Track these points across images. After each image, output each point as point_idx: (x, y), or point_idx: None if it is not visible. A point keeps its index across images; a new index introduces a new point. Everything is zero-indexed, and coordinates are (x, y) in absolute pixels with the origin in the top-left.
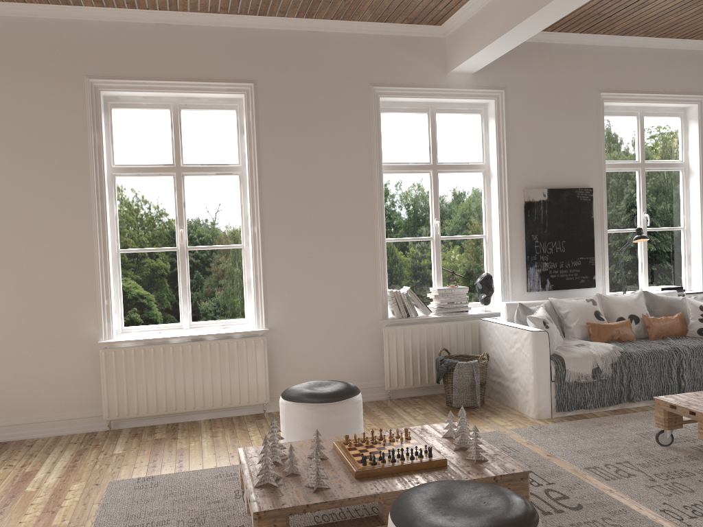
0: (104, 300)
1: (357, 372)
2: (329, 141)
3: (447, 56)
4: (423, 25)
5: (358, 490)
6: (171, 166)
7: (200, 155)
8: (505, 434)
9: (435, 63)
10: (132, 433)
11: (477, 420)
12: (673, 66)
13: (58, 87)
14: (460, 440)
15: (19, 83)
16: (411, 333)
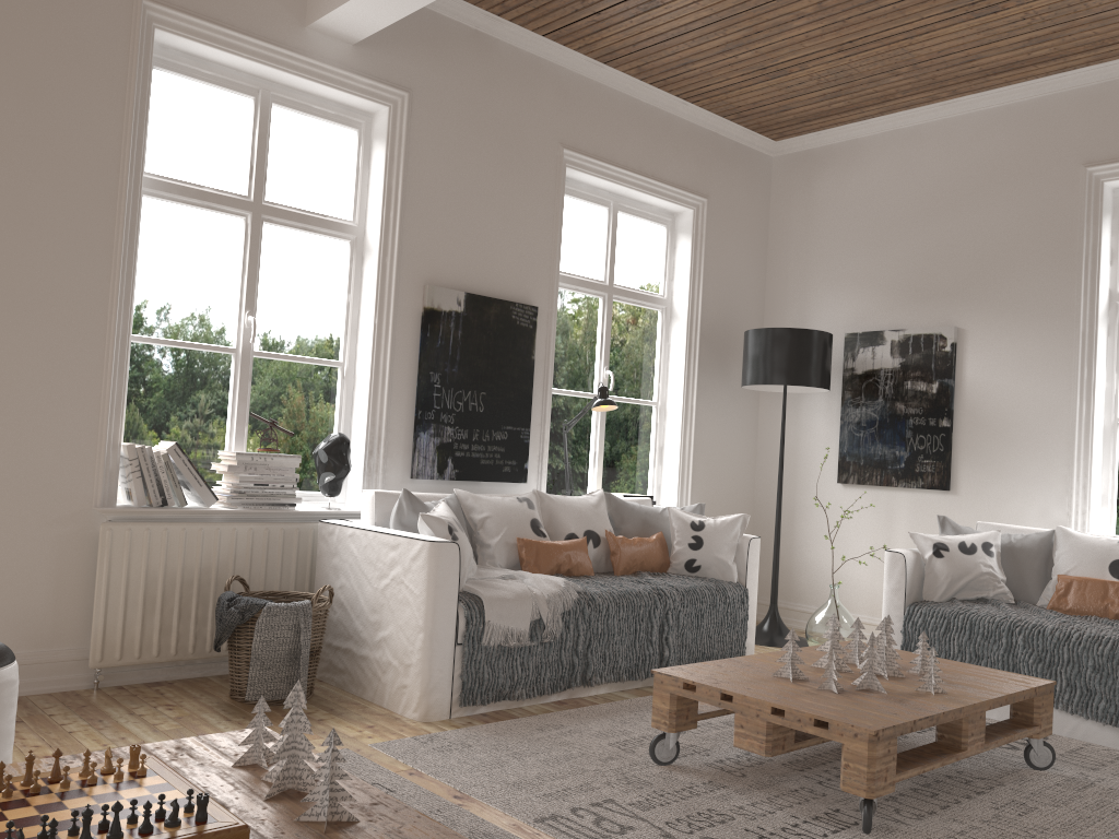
0: None
1: (22, 624)
2: (19, 83)
3: None
4: None
5: None
6: None
7: None
8: (362, 755)
9: None
10: None
11: None
12: (667, 139)
13: None
14: (284, 771)
15: None
16: (167, 540)
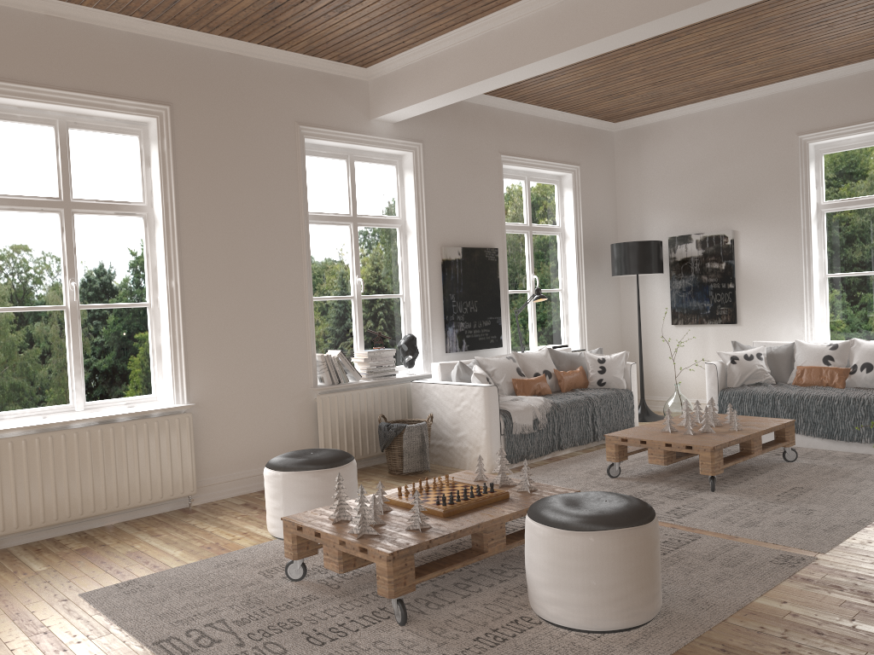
0: None
1: (288, 449)
2: (254, 182)
3: (370, 101)
4: (349, 64)
5: (459, 524)
6: (57, 200)
7: (94, 188)
8: None
9: (359, 107)
10: (30, 549)
11: None
12: (554, 135)
13: None
14: (501, 478)
15: None
16: (345, 400)
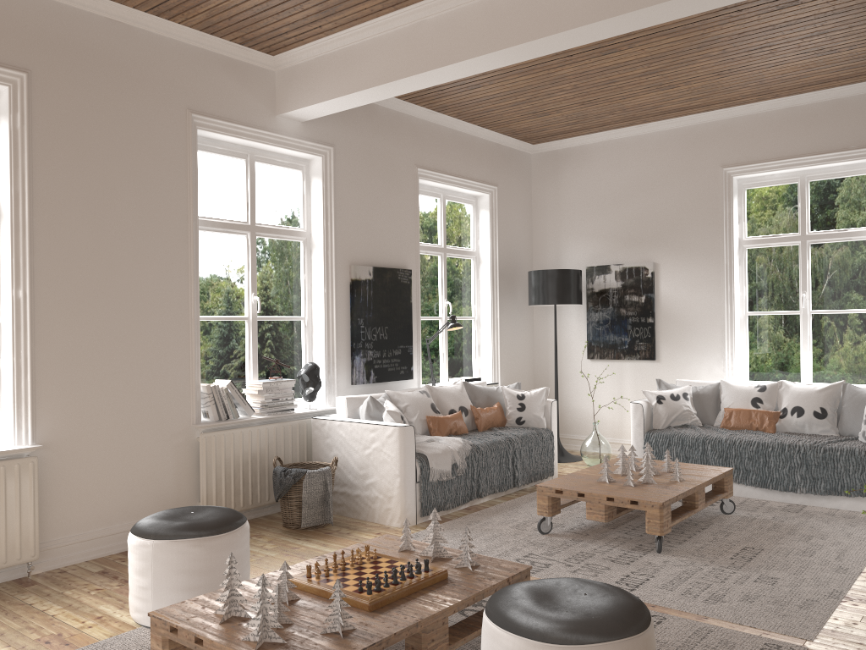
0: None
1: (162, 499)
2: (133, 176)
3: (277, 95)
4: (254, 49)
5: (391, 623)
6: None
7: None
8: None
9: (263, 100)
10: None
11: (342, 539)
12: (473, 152)
13: None
14: (433, 549)
15: None
16: (234, 440)
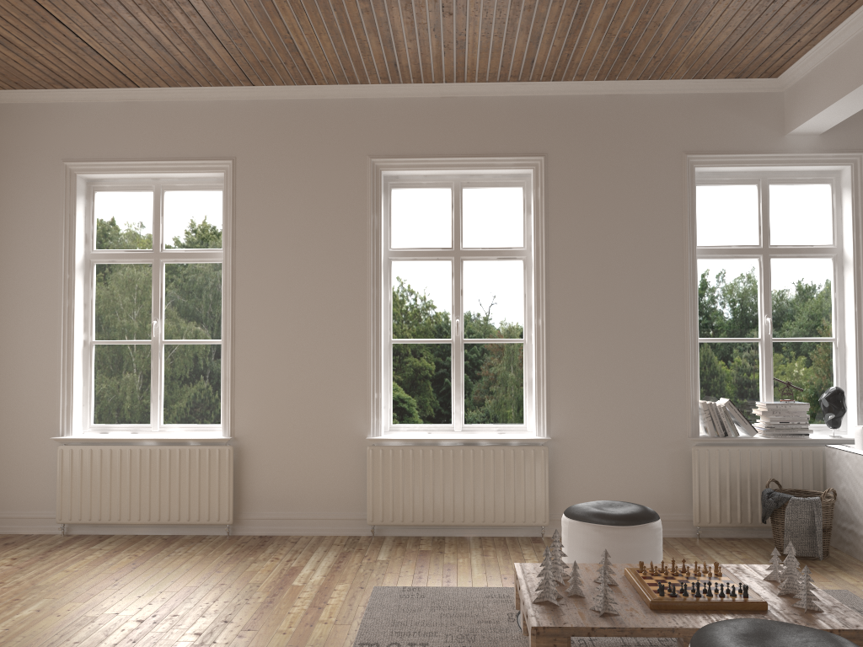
0: (374, 393)
1: (657, 499)
2: (630, 220)
3: (785, 114)
4: (753, 78)
5: (652, 621)
6: (449, 250)
7: (481, 237)
8: (856, 594)
9: (769, 123)
10: (396, 541)
11: (817, 575)
12: None
13: (340, 168)
14: (786, 584)
15: (304, 165)
16: (729, 456)
